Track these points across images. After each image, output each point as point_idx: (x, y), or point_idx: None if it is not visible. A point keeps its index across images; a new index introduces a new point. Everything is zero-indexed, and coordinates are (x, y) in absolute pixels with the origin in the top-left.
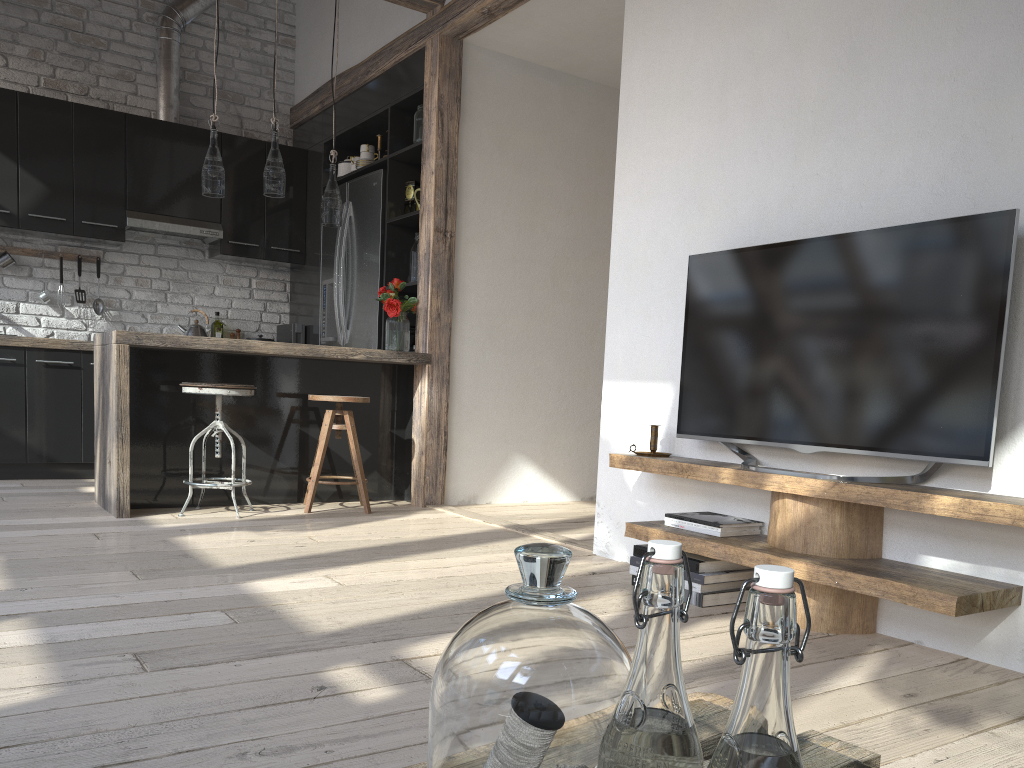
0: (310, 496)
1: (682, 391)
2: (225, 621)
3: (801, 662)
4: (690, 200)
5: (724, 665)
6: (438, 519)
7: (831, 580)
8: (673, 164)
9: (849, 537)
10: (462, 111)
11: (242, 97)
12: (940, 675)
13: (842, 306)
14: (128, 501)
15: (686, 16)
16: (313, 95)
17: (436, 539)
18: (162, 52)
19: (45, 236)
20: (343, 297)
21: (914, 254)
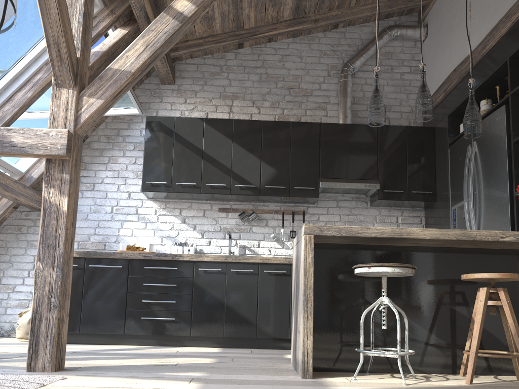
0: (470, 368)
1: None
2: None
3: None
4: None
5: None
6: None
7: None
8: None
9: None
10: None
11: (389, 107)
12: None
13: None
14: (311, 364)
15: None
16: (437, 90)
17: None
18: (341, 88)
19: (274, 200)
20: (473, 211)
21: None
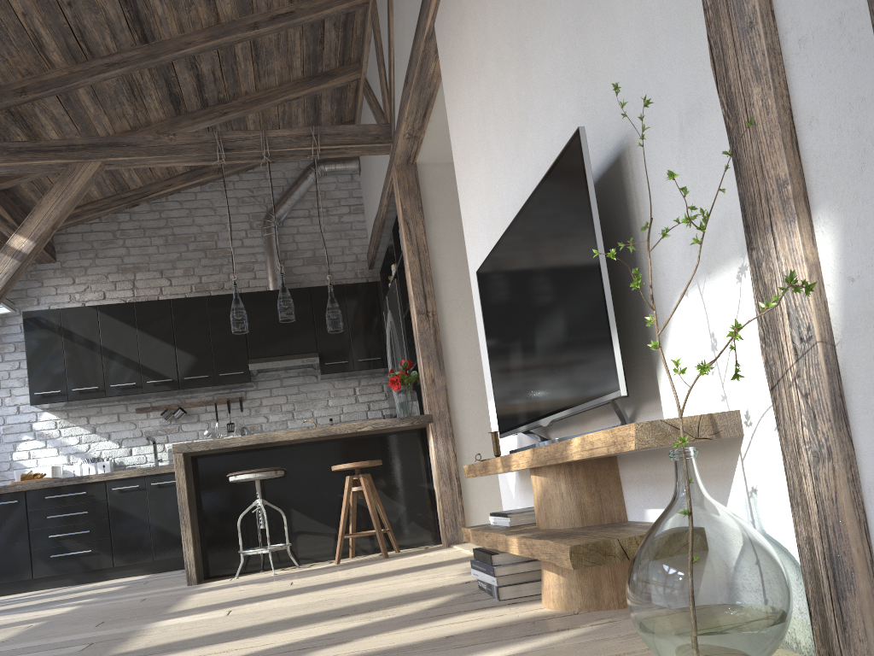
0: (338, 550)
1: (494, 394)
2: (74, 650)
3: (477, 642)
4: (489, 225)
5: (388, 651)
6: (436, 555)
7: (528, 551)
8: (479, 200)
9: (579, 503)
10: (427, 216)
11: (329, 258)
12: (610, 643)
13: (533, 275)
14: (194, 571)
15: (462, 79)
16: (370, 240)
17: (394, 571)
18: (265, 244)
19: (202, 390)
20: None
21: (550, 205)
